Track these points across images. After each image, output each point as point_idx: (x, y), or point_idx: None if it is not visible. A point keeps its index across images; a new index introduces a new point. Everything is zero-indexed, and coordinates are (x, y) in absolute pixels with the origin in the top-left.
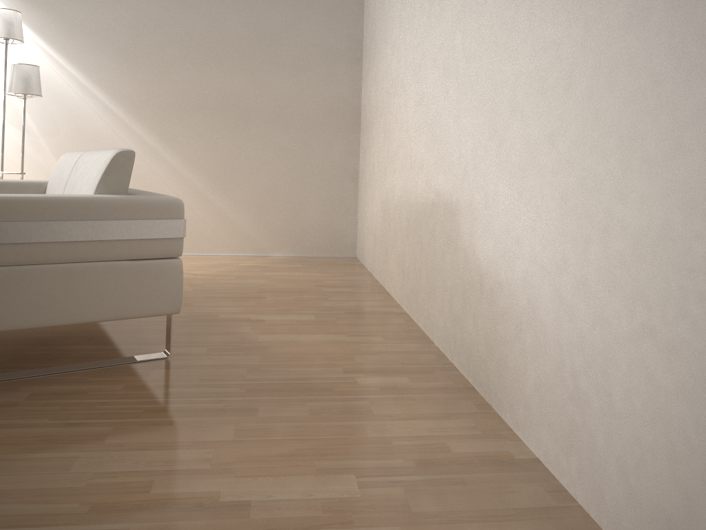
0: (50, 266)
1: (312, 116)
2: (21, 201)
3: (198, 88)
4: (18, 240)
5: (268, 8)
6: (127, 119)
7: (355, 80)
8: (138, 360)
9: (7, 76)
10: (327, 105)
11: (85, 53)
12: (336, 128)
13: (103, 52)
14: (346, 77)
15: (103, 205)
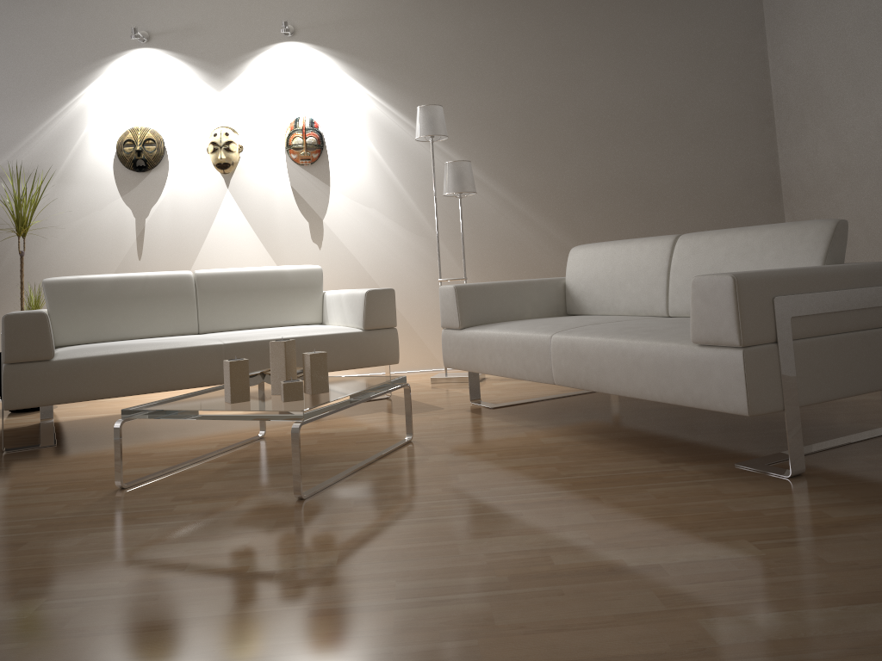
0: (853, 334)
1: (727, 190)
2: (828, 271)
3: (599, 171)
4: (834, 309)
5: (664, 75)
6: (528, 212)
7: (769, 144)
8: (881, 434)
9: (400, 178)
10: (741, 176)
11: (477, 145)
12: (755, 200)
13: (495, 141)
14: (759, 142)
15: (875, 271)
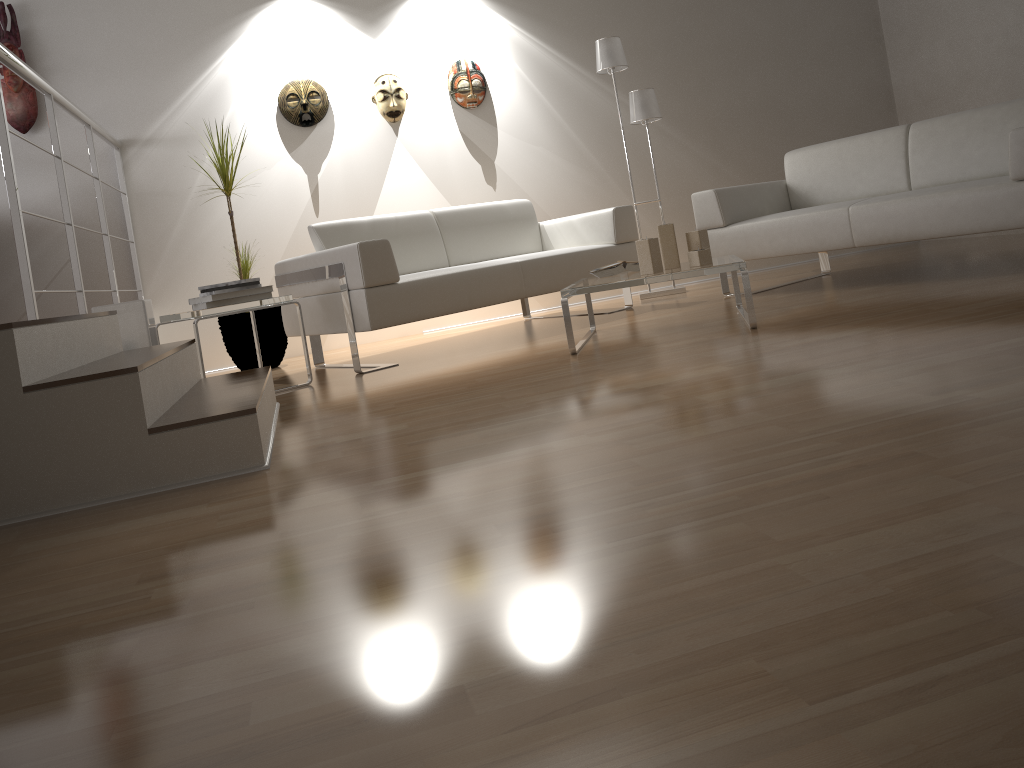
0: None
1: (850, 105)
2: None
3: (741, 95)
4: None
5: (788, 1)
6: (682, 139)
7: (881, 61)
8: None
9: (562, 115)
10: (861, 91)
11: (630, 78)
12: (874, 113)
13: (646, 73)
14: (872, 59)
15: None
